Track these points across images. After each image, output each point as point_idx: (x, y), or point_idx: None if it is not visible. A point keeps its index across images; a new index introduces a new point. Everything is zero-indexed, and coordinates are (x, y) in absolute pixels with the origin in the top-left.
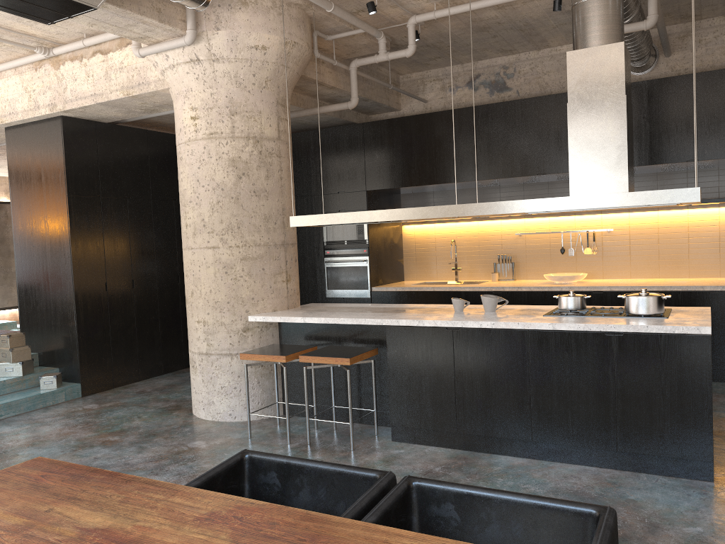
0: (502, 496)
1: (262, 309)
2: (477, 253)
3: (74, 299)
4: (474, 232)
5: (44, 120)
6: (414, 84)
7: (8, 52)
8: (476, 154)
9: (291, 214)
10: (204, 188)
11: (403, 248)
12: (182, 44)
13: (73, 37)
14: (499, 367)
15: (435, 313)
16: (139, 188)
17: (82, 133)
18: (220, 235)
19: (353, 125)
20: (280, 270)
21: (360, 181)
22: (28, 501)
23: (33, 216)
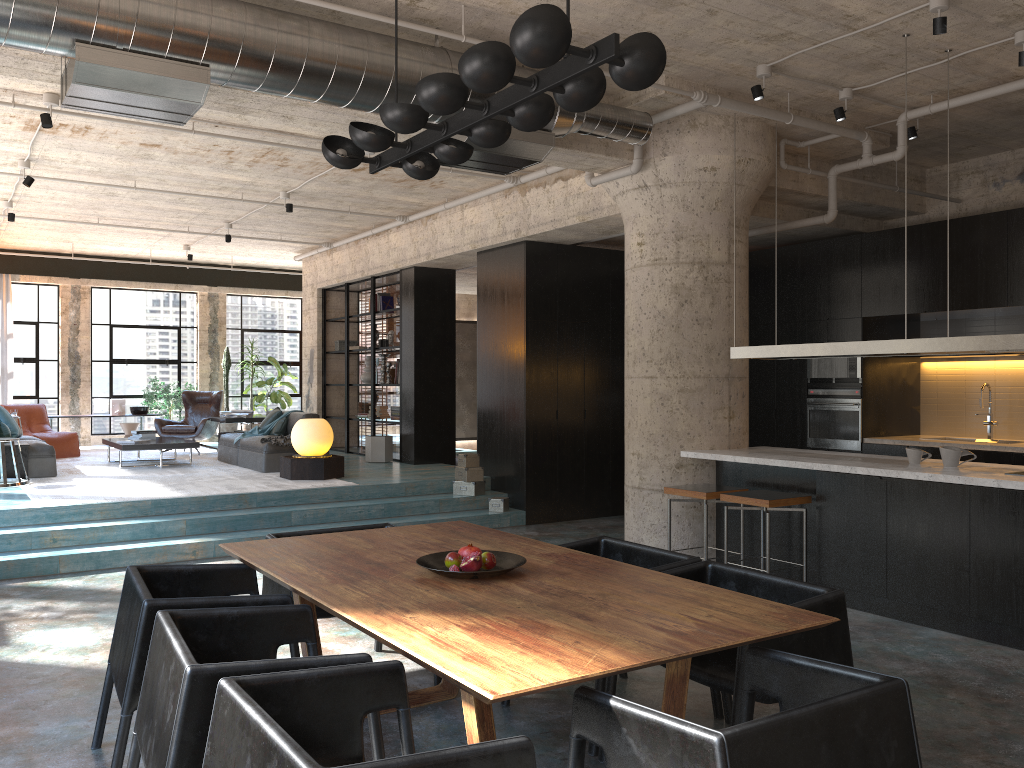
0: (767, 577)
1: (698, 445)
2: (1023, 404)
3: (525, 424)
4: (1019, 375)
5: (510, 244)
6: (945, 179)
7: (483, 181)
8: (948, 279)
9: (739, 344)
10: (646, 315)
11: (921, 391)
12: (628, 173)
13: (538, 165)
14: (935, 527)
15: (882, 463)
16: (598, 312)
17: (543, 257)
18: (658, 365)
19: (849, 237)
20: (721, 405)
21: (855, 306)
22: (446, 536)
23: (495, 339)
